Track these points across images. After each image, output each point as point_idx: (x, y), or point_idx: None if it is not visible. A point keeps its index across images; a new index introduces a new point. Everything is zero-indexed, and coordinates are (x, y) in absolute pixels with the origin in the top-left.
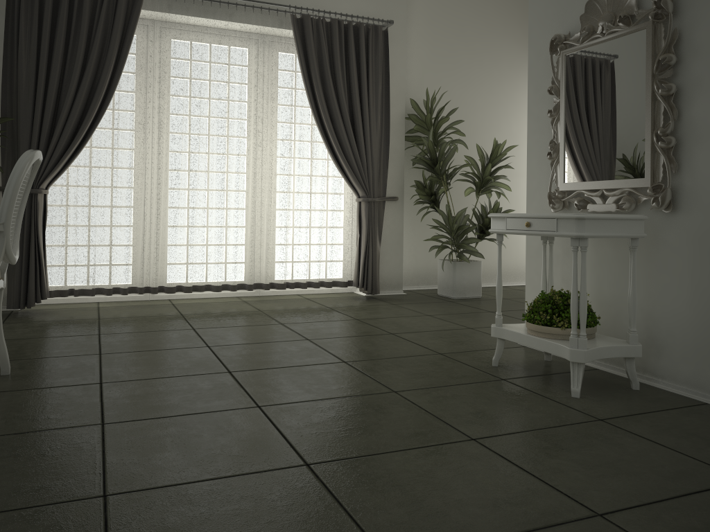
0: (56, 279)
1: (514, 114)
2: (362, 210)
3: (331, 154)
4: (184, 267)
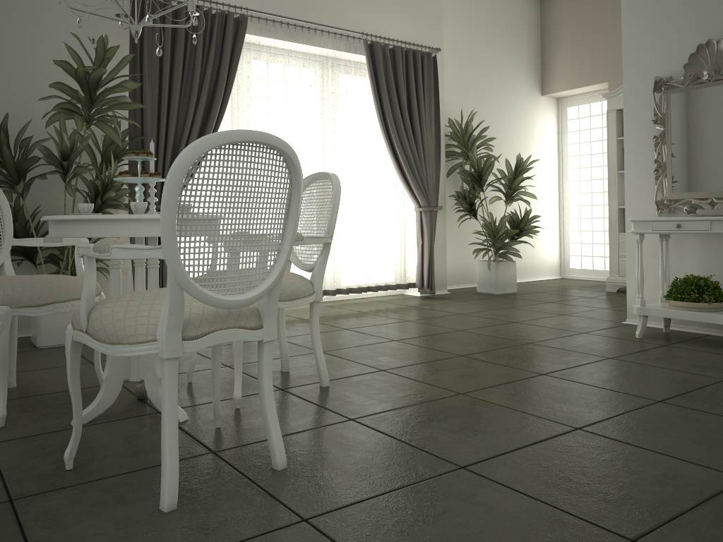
0: None
1: (516, 131)
2: (424, 219)
3: (398, 168)
4: None
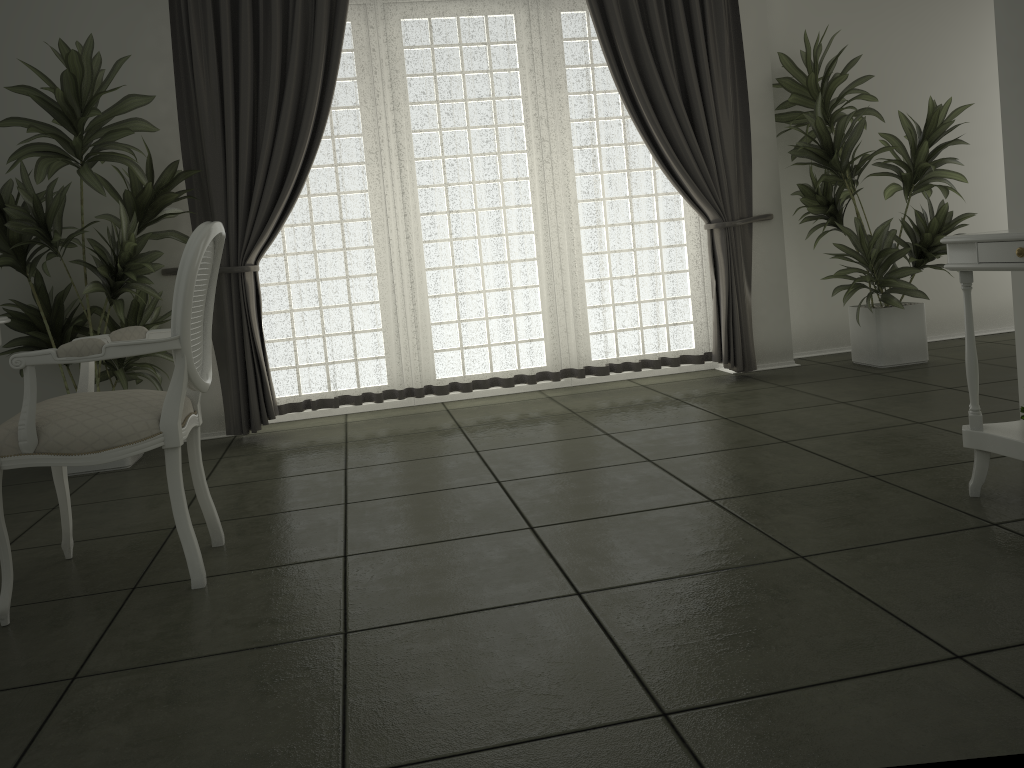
0: (285, 388)
1: (961, 51)
2: (717, 243)
3: (658, 160)
4: (457, 356)
